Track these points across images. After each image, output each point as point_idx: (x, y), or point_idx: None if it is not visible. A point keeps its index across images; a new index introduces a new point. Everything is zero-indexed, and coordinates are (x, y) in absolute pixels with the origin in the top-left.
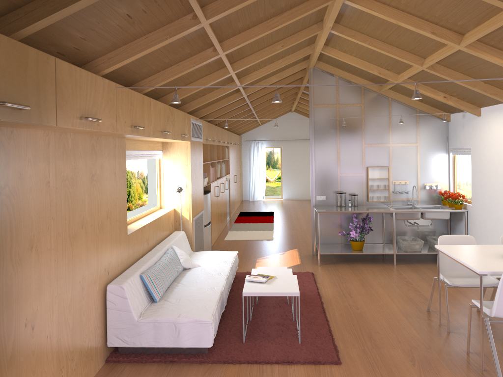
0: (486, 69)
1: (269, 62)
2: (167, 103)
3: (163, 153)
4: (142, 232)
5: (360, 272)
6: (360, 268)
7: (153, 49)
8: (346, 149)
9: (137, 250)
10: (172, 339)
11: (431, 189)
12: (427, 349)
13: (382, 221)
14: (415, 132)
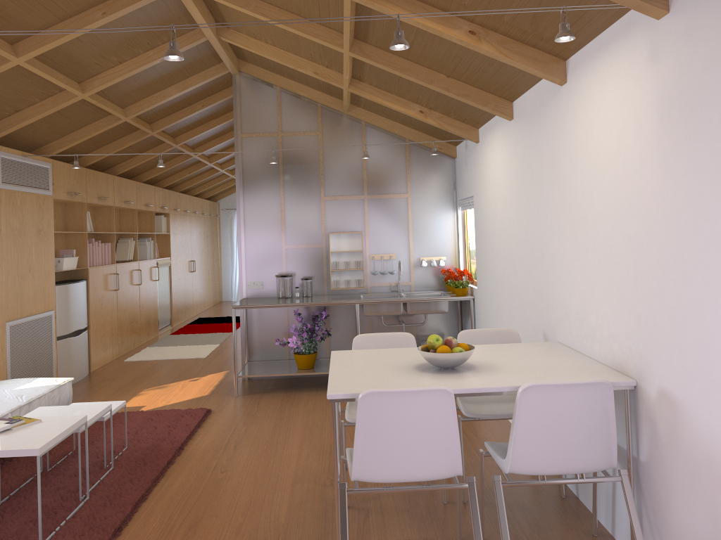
0: (429, 46)
1: (125, 52)
2: None
3: None
4: None
5: (293, 405)
6: (299, 399)
7: None
8: (294, 205)
9: None
10: None
11: (431, 266)
12: None
13: (355, 321)
14: (404, 176)
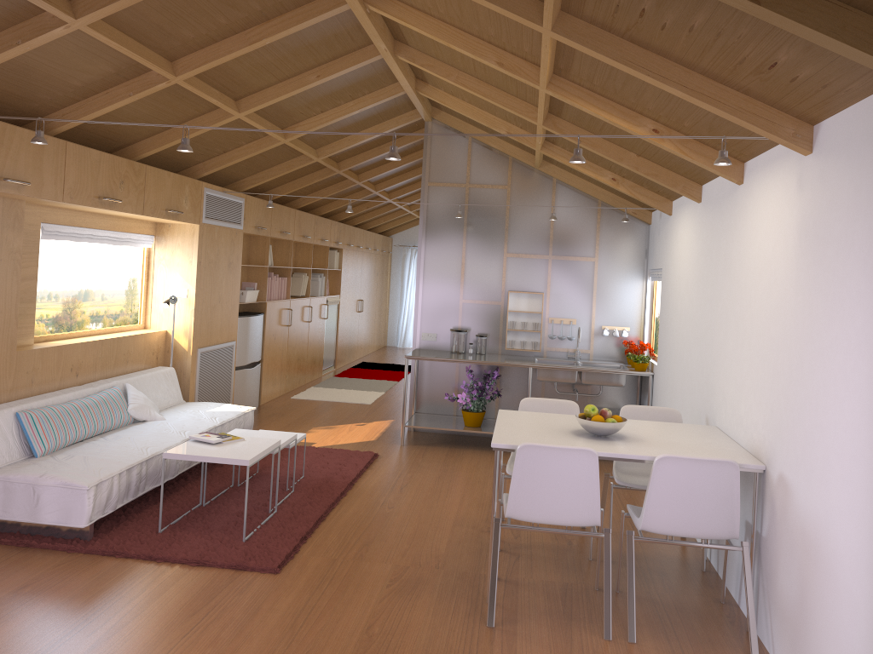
0: (619, 130)
1: (328, 103)
2: (135, 156)
3: (156, 241)
4: (62, 354)
5: (457, 460)
6: (463, 455)
7: (3, 59)
8: (476, 260)
9: (43, 380)
10: (28, 510)
11: (613, 336)
12: (434, 569)
13: (527, 384)
14: (592, 239)
